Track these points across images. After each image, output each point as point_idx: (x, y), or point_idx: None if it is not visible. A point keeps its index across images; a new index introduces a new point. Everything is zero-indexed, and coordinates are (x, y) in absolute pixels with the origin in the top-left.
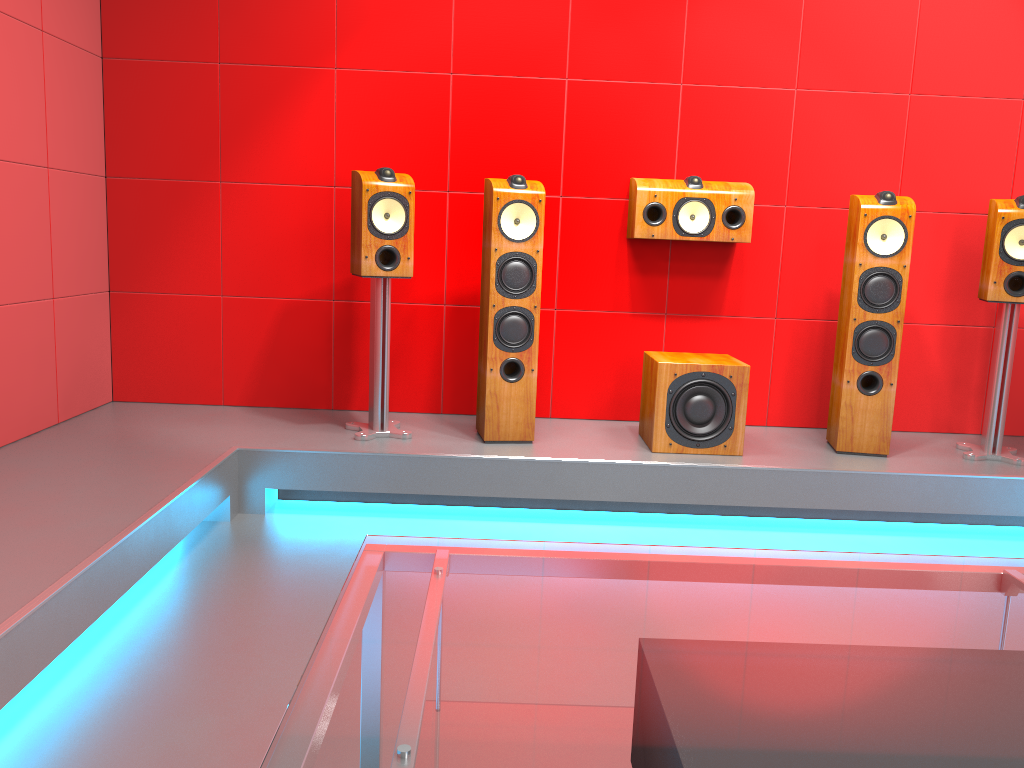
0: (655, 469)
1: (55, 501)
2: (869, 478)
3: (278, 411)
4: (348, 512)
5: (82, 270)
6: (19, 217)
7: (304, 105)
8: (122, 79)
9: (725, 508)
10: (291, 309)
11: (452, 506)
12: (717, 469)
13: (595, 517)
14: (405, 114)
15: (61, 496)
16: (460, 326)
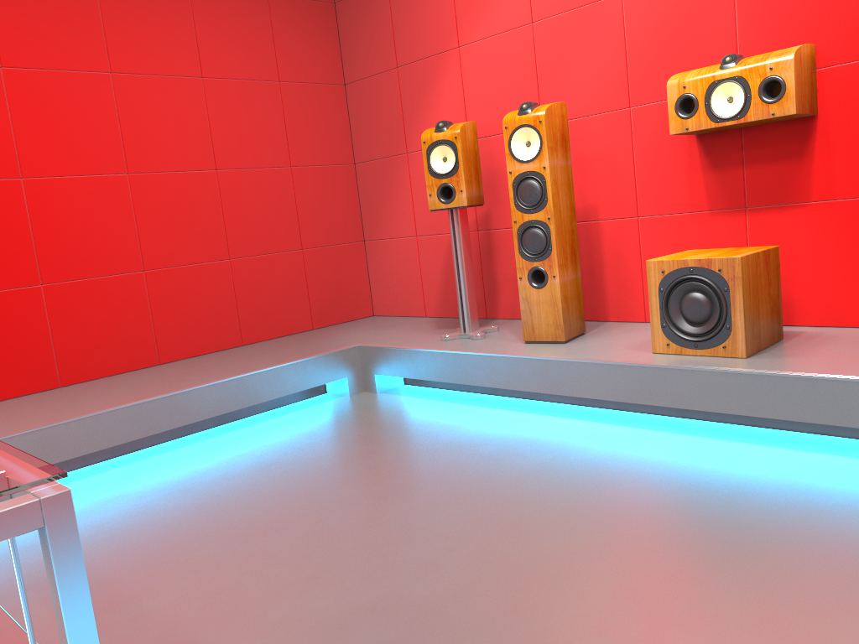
0: (625, 368)
1: (202, 371)
2: None
3: (448, 320)
4: (426, 396)
5: (332, 229)
6: (264, 201)
7: (444, 82)
8: (354, 96)
9: (739, 416)
10: None
11: (503, 397)
12: (684, 370)
13: (599, 414)
14: (505, 68)
15: (211, 369)
16: None
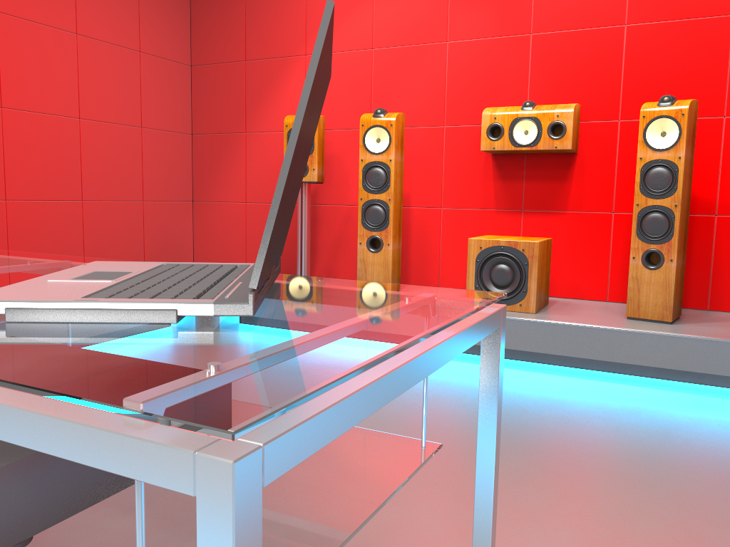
0: None
1: None
2: (626, 335)
3: None
4: None
5: (169, 187)
6: (116, 153)
7: (289, 80)
8: (200, 77)
9: (524, 355)
10: None
11: None
12: None
13: None
14: (345, 79)
15: None
16: None
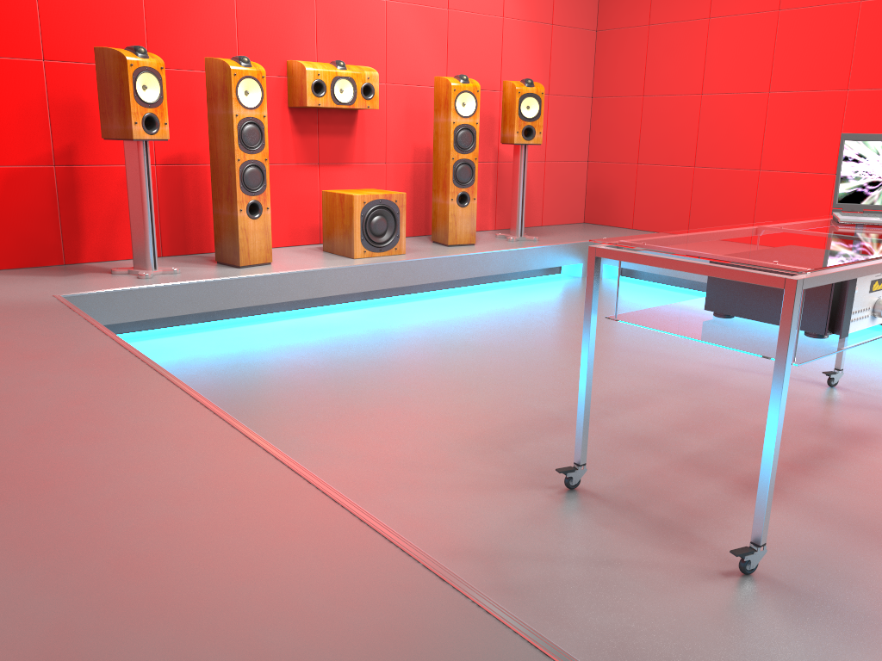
0: (369, 267)
1: (9, 344)
2: (480, 256)
3: (19, 271)
4: (155, 336)
5: None
6: None
7: None
8: None
9: (397, 291)
10: (13, 176)
11: (224, 320)
12: (403, 262)
13: (327, 309)
14: None
15: (3, 341)
16: (170, 182)
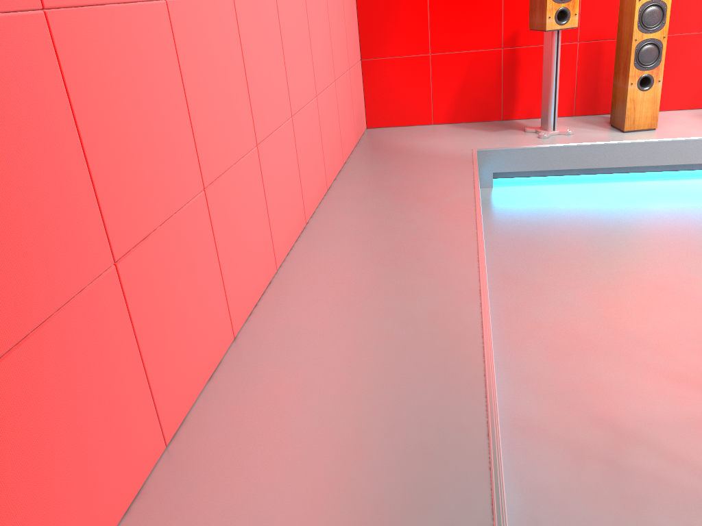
0: None
1: (417, 188)
2: None
3: (470, 125)
4: (541, 183)
5: (353, 49)
6: (338, 21)
7: None
8: None
9: None
10: (475, 58)
11: (602, 174)
12: None
13: None
14: None
15: (416, 185)
16: (588, 56)
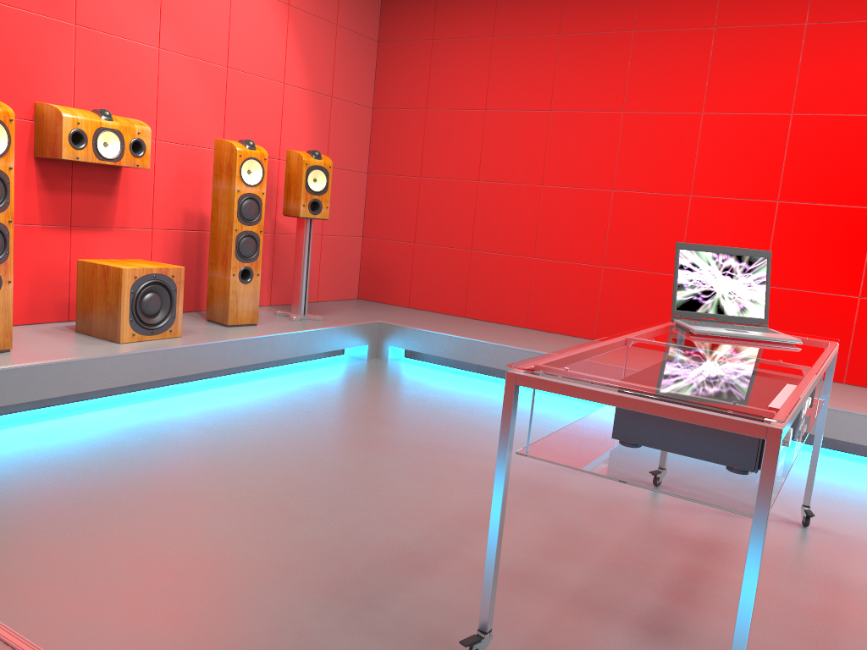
0: (142, 355)
1: None
2: (267, 339)
3: None
4: None
5: None
6: None
7: None
8: None
9: (170, 379)
10: None
11: None
12: (183, 348)
13: (86, 406)
14: None
15: None
16: None
